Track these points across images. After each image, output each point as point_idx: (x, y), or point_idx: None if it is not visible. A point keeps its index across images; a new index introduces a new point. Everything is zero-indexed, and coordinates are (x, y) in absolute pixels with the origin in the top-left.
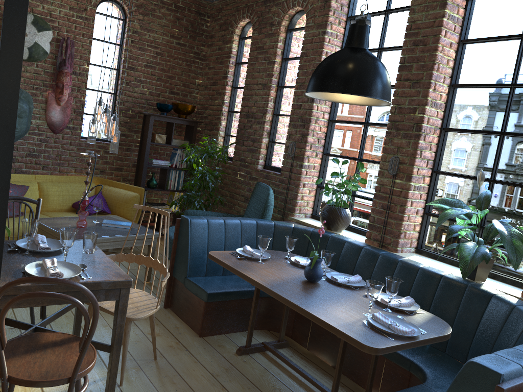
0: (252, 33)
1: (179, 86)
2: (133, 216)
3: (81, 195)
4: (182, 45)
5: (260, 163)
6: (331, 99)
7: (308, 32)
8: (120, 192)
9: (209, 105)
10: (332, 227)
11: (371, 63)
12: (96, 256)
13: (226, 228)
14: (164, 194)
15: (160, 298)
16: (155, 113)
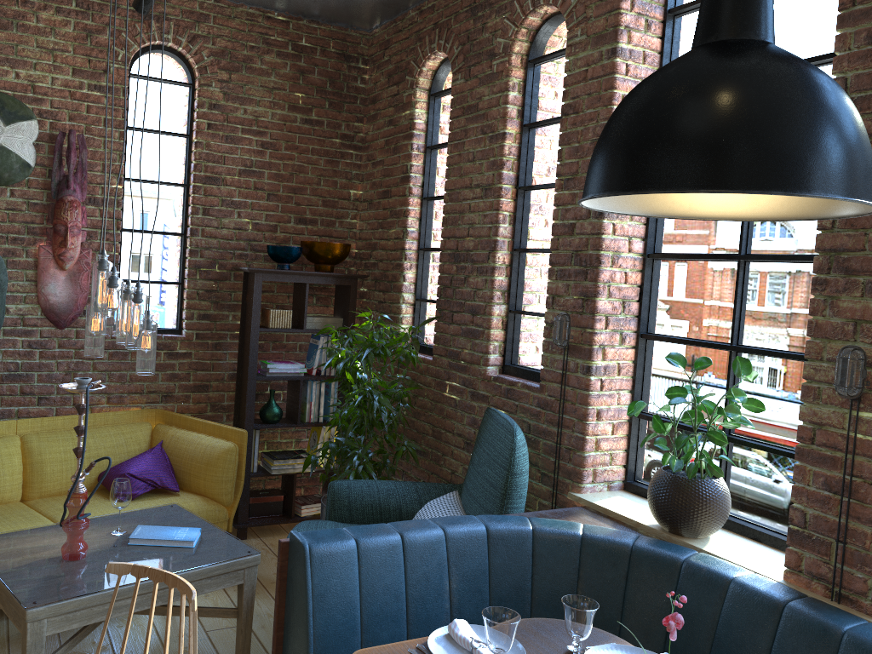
0: (452, 80)
1: (316, 205)
2: (226, 494)
3: (119, 454)
4: (314, 124)
5: (492, 362)
6: (660, 211)
7: (574, 57)
8: (197, 441)
9: (378, 240)
10: (683, 529)
11: (801, 79)
12: None
13: (408, 557)
14: (303, 430)
15: None
16: (269, 265)
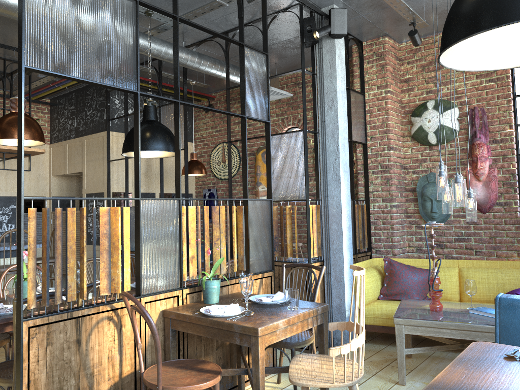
0: None
1: None
2: None
3: (518, 284)
4: None
5: None
6: None
7: None
8: None
9: None
10: None
11: None
12: (287, 312)
13: None
14: None
15: (352, 377)
16: None
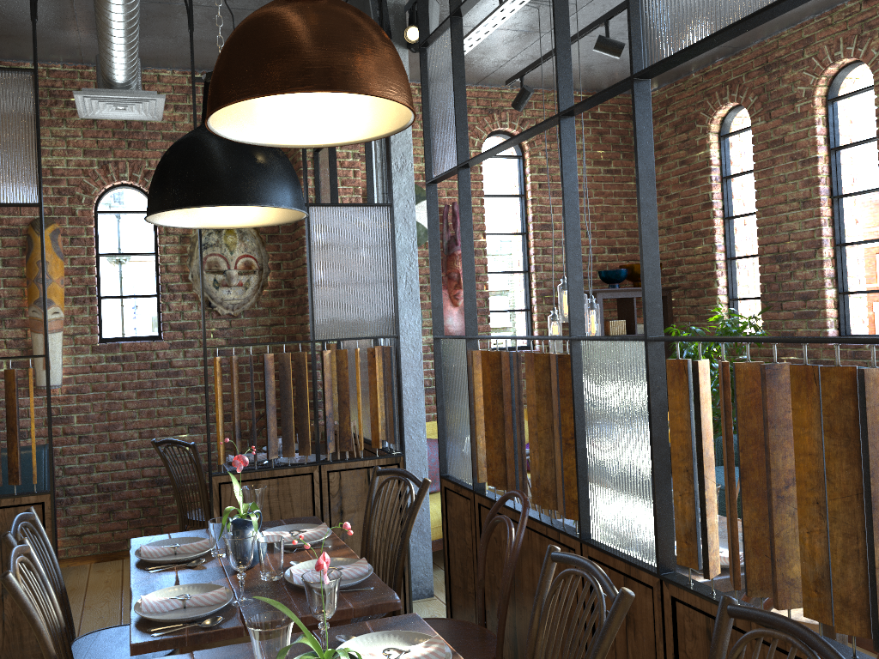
0: (751, 122)
1: (622, 236)
2: None
3: None
4: (614, 172)
5: (830, 334)
6: None
7: None
8: None
9: (682, 257)
10: None
11: None
12: None
13: None
14: None
15: None
16: (593, 288)
